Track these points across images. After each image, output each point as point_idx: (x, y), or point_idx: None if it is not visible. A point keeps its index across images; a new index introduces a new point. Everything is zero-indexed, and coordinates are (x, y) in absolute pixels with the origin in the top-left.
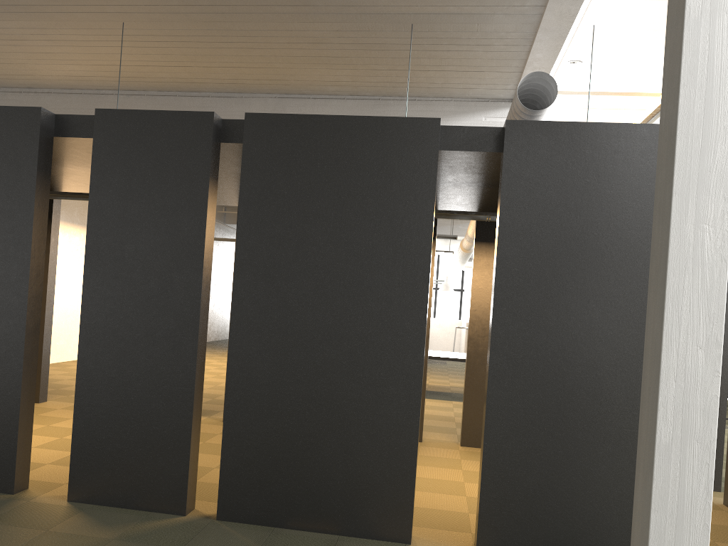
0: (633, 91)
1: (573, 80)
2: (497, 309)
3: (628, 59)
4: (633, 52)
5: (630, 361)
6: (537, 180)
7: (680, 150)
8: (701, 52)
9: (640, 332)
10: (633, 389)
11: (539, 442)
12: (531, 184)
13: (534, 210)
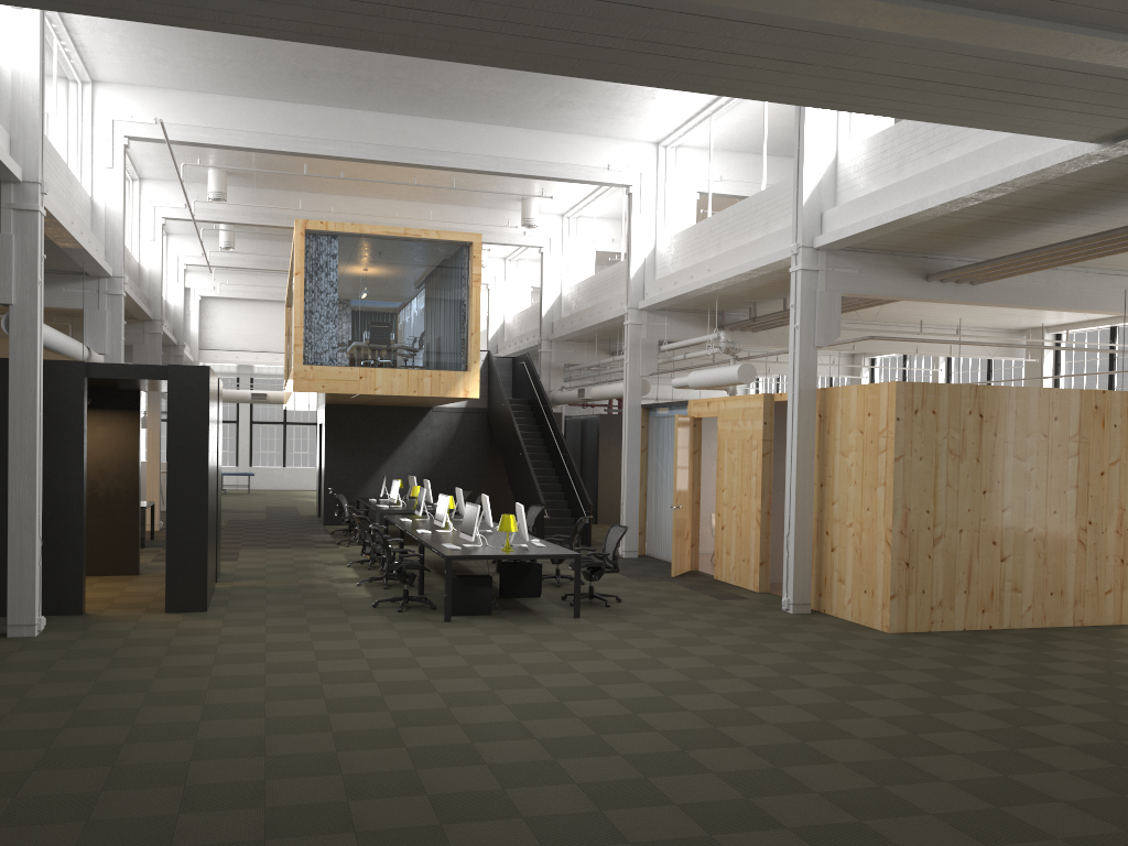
0: (291, 226)
1: (229, 211)
2: None
3: (285, 192)
4: (286, 188)
5: (57, 496)
6: None
7: (11, 398)
8: (18, 353)
9: (62, 479)
10: (60, 512)
11: (4, 548)
12: None
13: None
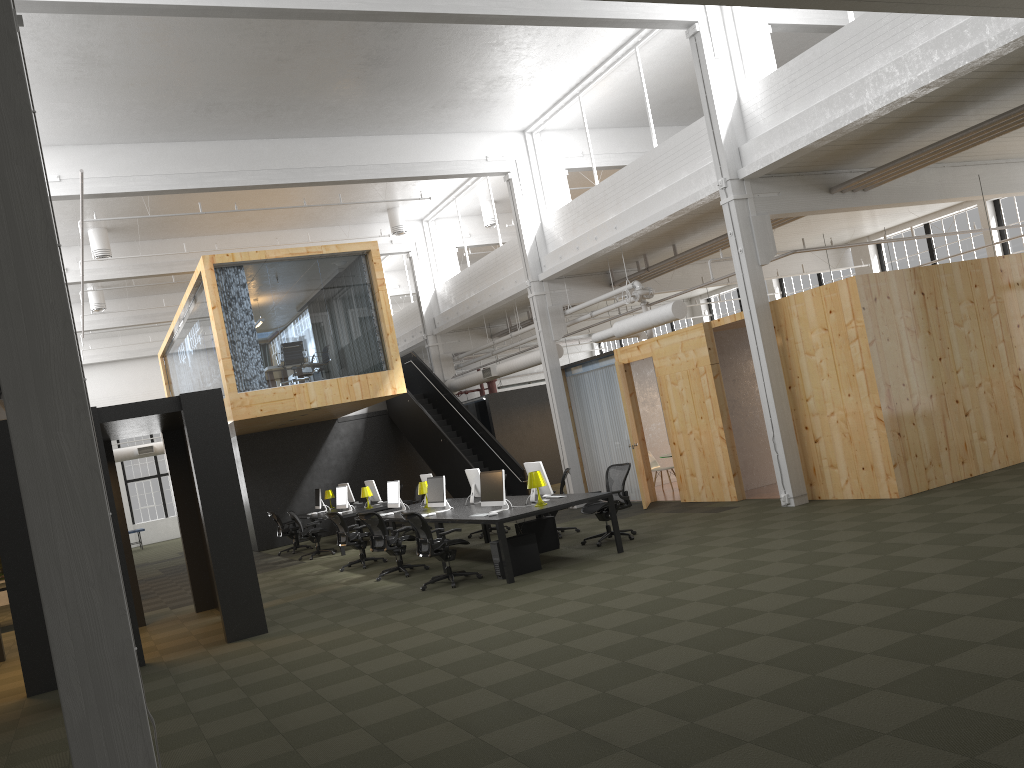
0: (174, 271)
1: (111, 268)
2: (1, 543)
3: (162, 241)
4: (163, 236)
5: None
6: (7, 457)
7: None
8: None
9: None
10: None
11: None
12: (4, 460)
13: (11, 475)
